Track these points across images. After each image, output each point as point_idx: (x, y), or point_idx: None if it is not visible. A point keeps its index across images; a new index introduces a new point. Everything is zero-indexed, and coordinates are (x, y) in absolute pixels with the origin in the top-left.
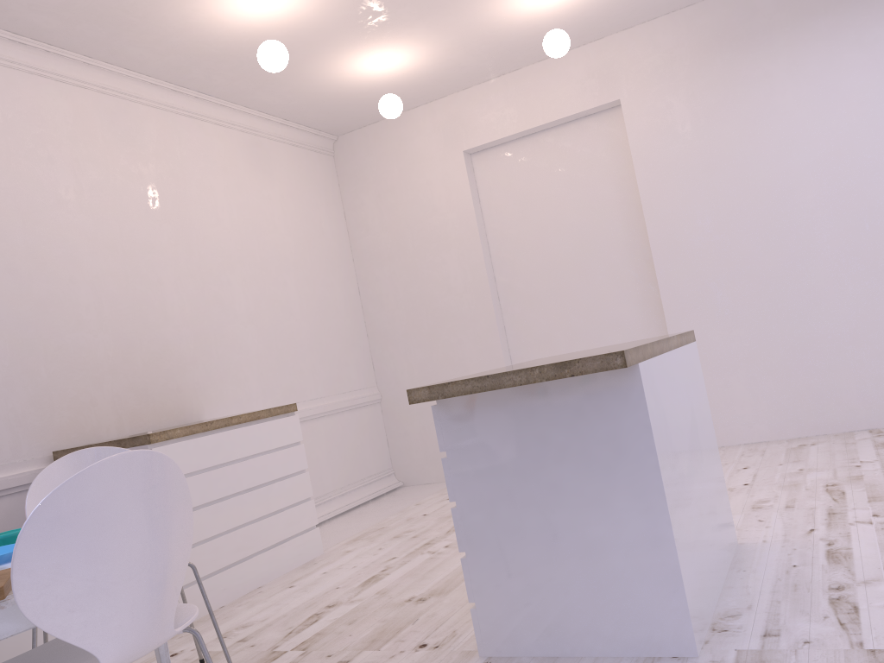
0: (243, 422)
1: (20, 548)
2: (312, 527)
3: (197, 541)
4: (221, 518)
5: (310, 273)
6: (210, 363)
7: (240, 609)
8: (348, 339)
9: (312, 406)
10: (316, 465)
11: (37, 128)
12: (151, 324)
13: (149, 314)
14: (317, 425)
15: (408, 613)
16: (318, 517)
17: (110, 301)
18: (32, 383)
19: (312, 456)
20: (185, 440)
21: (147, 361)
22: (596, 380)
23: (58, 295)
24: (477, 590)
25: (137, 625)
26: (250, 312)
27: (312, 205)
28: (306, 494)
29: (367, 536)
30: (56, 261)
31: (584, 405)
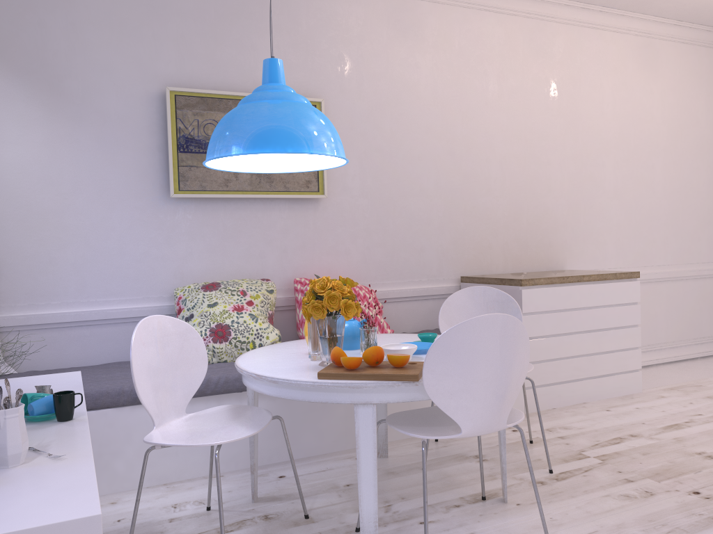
0: (591, 280)
1: (428, 357)
2: (635, 369)
3: (543, 359)
4: (563, 347)
5: (678, 158)
6: (577, 227)
7: (565, 415)
8: (704, 218)
9: (658, 271)
10: (653, 319)
11: (479, 50)
12: (537, 194)
13: (537, 187)
14: (660, 287)
15: (694, 463)
16: (646, 360)
17: (511, 176)
18: (454, 229)
19: (651, 311)
20: (545, 287)
21: (530, 221)
22: None
23: (477, 171)
24: None
25: (484, 416)
26: (617, 189)
27: (692, 96)
28: (634, 343)
29: (683, 389)
30: (479, 146)
31: None
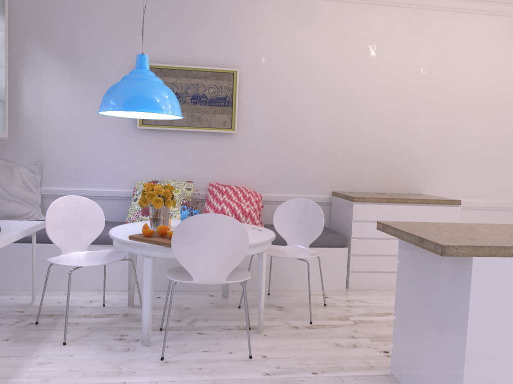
0: (415, 203)
1: (173, 234)
2: None
3: (367, 254)
4: (385, 247)
5: None
6: (437, 163)
7: (374, 294)
8: None
9: (512, 202)
10: None
11: (362, 33)
12: (403, 137)
13: (403, 132)
14: (512, 214)
15: None
16: None
17: (382, 123)
18: (331, 159)
19: None
20: (375, 204)
21: (395, 156)
22: (455, 256)
23: (353, 119)
24: (395, 339)
25: (206, 273)
26: (478, 136)
27: None
28: None
29: None
30: (356, 101)
31: (447, 268)
